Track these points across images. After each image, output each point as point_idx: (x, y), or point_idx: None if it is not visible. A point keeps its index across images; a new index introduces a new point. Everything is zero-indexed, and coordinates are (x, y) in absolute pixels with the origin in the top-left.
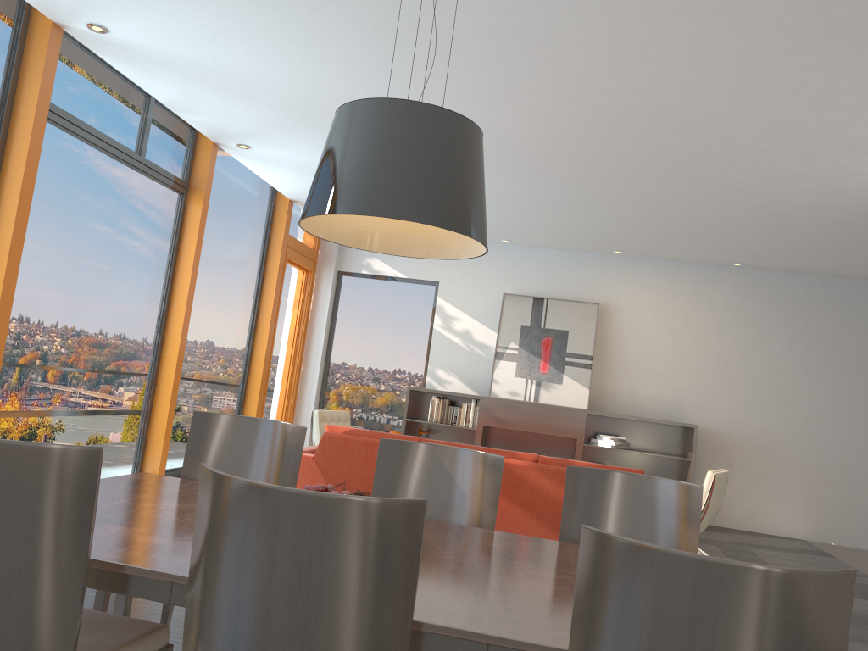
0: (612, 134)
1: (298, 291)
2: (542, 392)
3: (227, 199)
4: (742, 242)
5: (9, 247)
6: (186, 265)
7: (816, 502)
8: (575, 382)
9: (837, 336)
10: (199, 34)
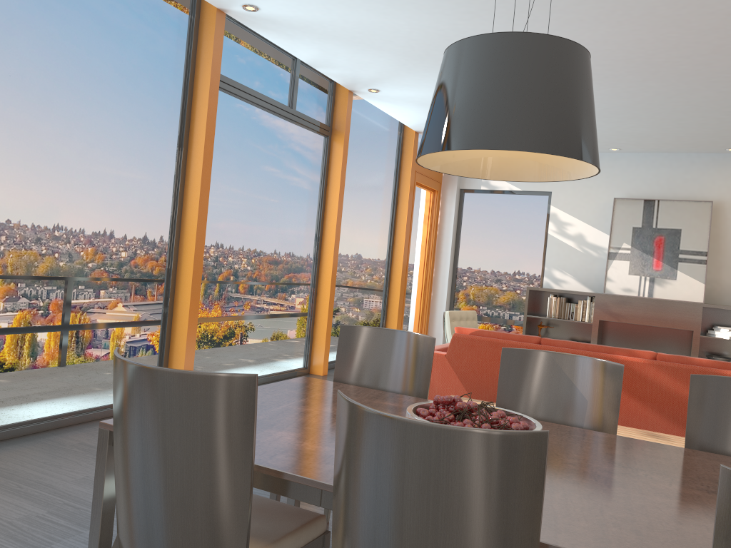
0: (724, 34)
1: (427, 209)
2: (655, 287)
3: (363, 137)
4: None
5: (199, 194)
6: (334, 195)
7: None
8: (689, 278)
9: None
10: None
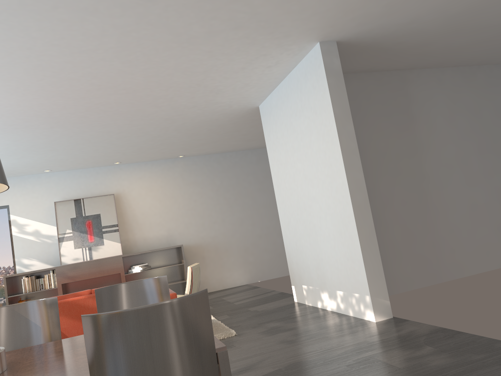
0: (89, 101)
1: None
2: (93, 253)
3: None
4: (179, 145)
5: None
6: None
7: (247, 264)
8: (111, 241)
9: (236, 180)
10: None
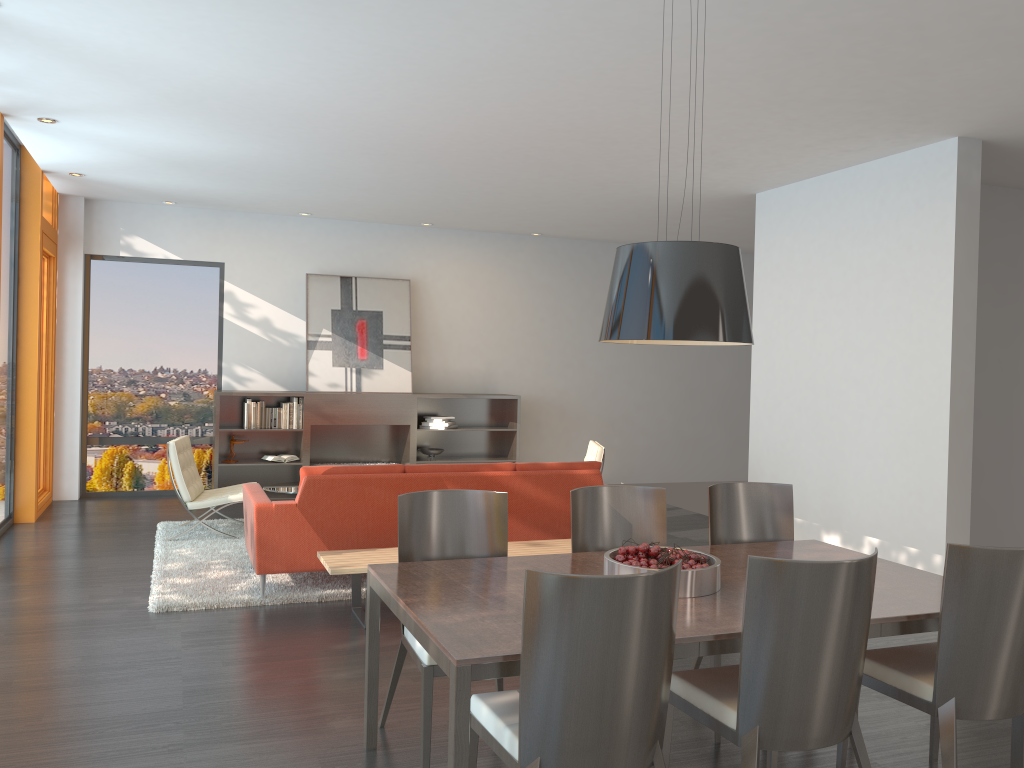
0: (530, 142)
1: (42, 285)
2: (363, 380)
3: None
4: (559, 219)
5: None
6: None
7: (608, 449)
8: (396, 366)
9: None
10: (143, 26)
